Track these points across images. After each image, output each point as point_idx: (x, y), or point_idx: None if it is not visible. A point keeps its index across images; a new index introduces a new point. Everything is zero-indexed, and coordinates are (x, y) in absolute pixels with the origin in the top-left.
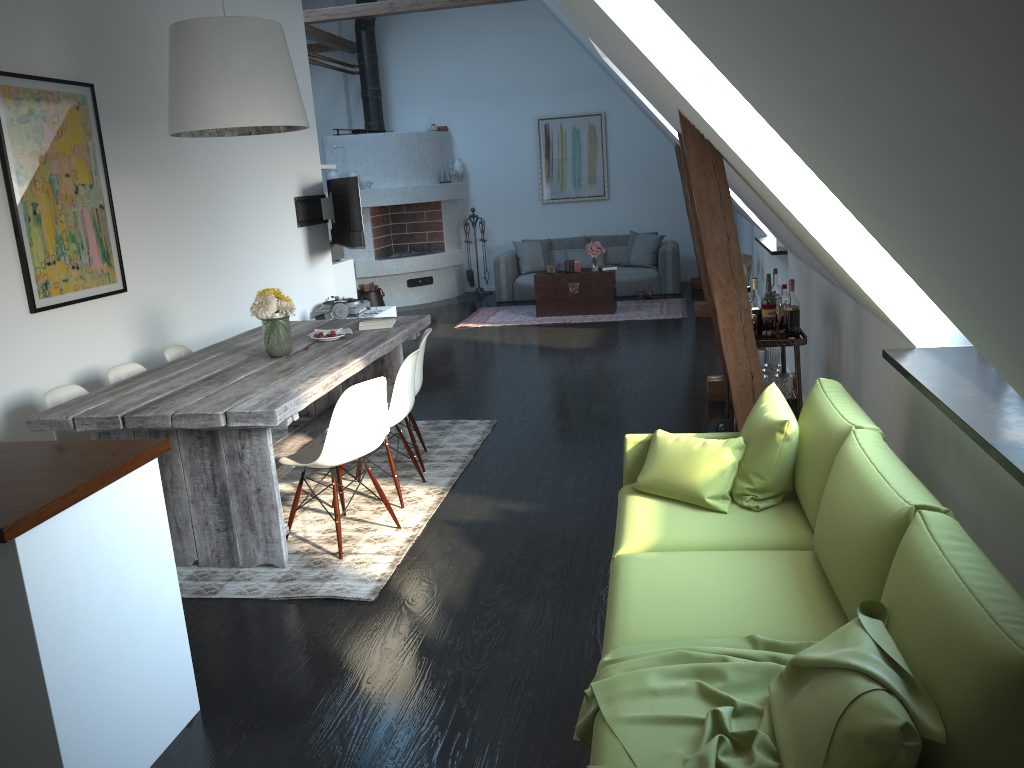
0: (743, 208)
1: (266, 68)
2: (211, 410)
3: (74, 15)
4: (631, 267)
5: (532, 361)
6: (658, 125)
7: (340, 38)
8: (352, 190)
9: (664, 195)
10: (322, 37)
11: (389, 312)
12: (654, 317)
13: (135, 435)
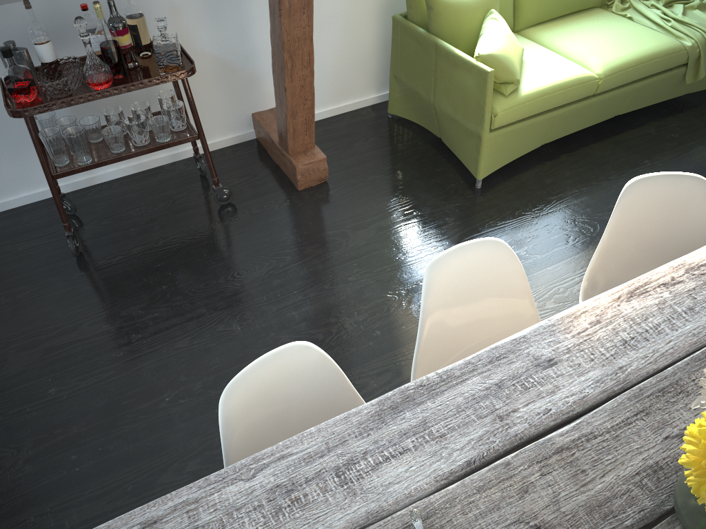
0: None
1: None
2: None
3: None
4: None
5: None
6: None
7: None
8: None
9: None
10: None
11: None
12: None
13: None
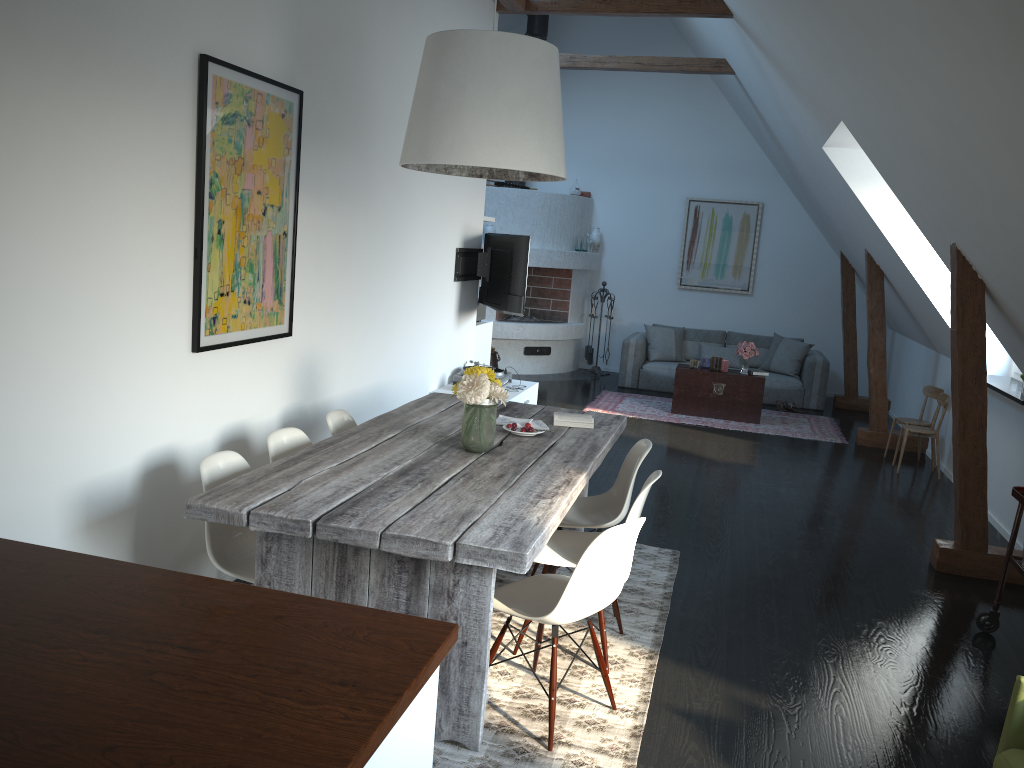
0: None
1: (540, 102)
2: (436, 536)
3: (298, 9)
4: (771, 372)
5: (689, 472)
6: (839, 227)
7: None
8: (521, 250)
9: (813, 300)
10: None
11: (532, 389)
12: (809, 437)
13: (314, 541)
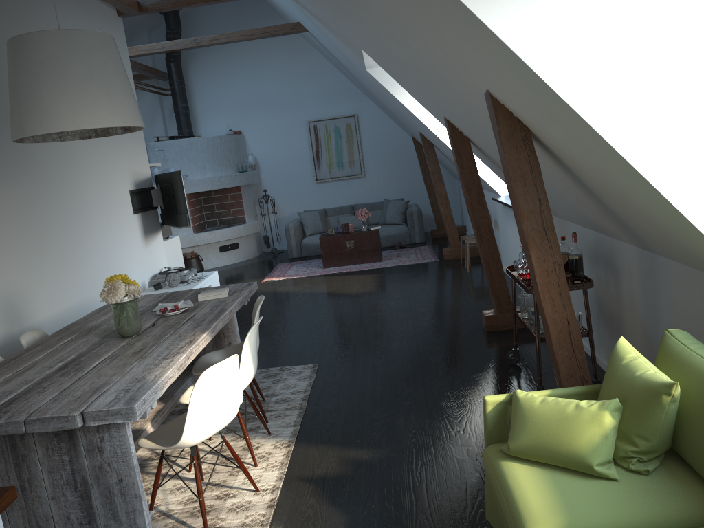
0: (481, 176)
1: (102, 75)
2: (66, 411)
3: None
4: (387, 225)
5: (331, 306)
6: (402, 120)
7: (155, 69)
8: (177, 182)
9: (405, 171)
10: (141, 68)
11: (213, 276)
12: (414, 262)
13: None
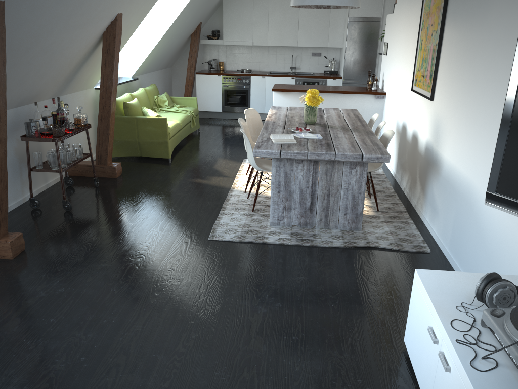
0: None
1: None
2: (292, 107)
3: None
4: None
5: None
6: None
7: None
8: None
9: None
10: None
11: None
12: None
13: None
